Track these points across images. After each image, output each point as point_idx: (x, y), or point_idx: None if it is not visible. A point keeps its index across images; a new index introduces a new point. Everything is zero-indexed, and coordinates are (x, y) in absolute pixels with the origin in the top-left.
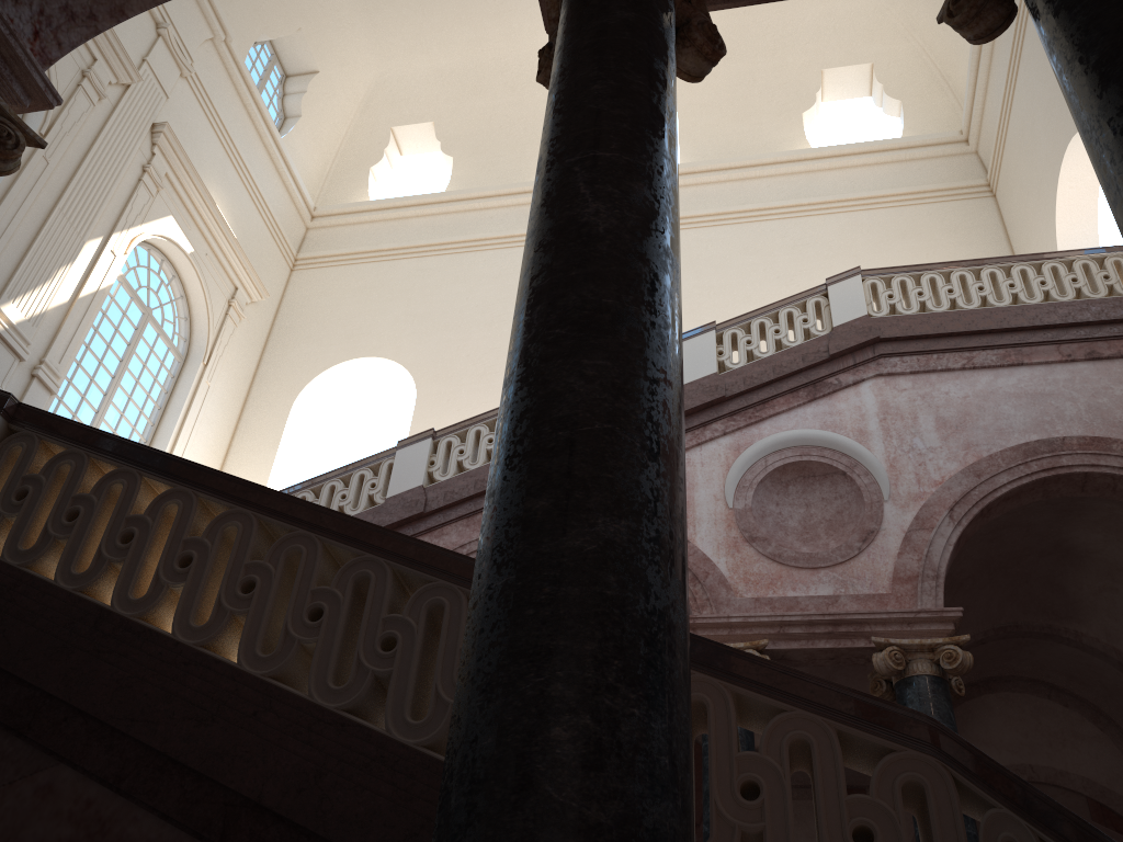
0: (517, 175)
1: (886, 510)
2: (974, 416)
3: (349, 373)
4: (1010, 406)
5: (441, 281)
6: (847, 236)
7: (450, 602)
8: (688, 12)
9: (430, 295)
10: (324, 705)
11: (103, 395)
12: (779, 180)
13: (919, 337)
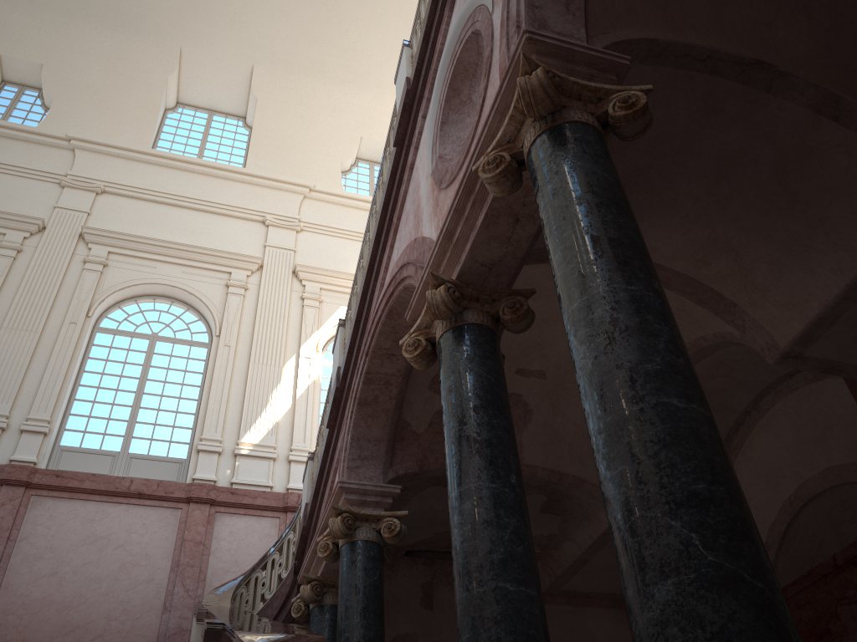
0: None
1: (495, 20)
2: None
3: None
4: None
5: None
6: None
7: None
8: None
9: None
10: None
11: None
12: None
13: None
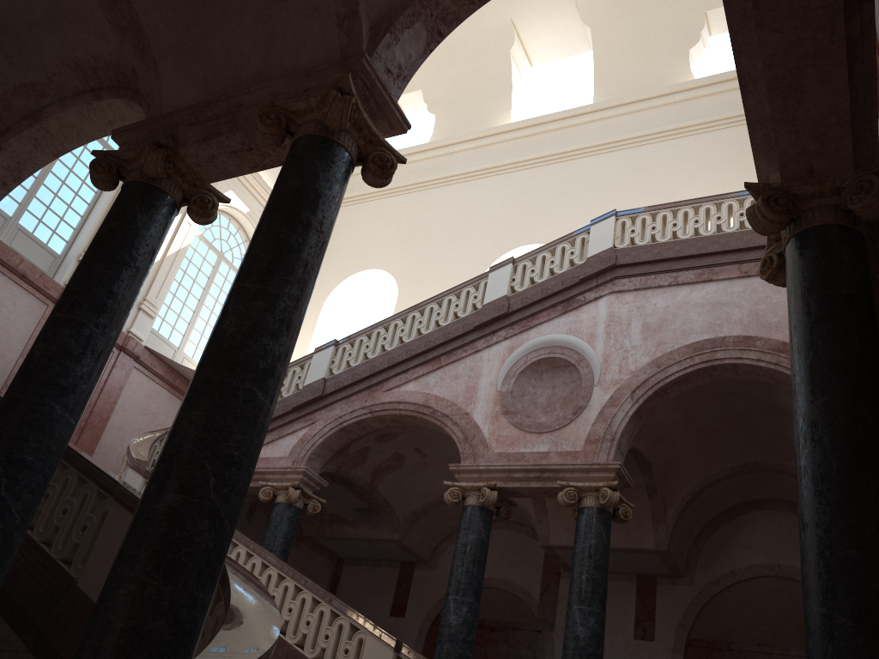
0: (477, 124)
1: (594, 392)
2: (669, 321)
3: (360, 280)
4: (695, 313)
5: (420, 210)
6: (710, 151)
7: (91, 493)
8: (194, 191)
9: (412, 221)
10: (35, 539)
11: (193, 312)
12: (664, 109)
13: (643, 262)
